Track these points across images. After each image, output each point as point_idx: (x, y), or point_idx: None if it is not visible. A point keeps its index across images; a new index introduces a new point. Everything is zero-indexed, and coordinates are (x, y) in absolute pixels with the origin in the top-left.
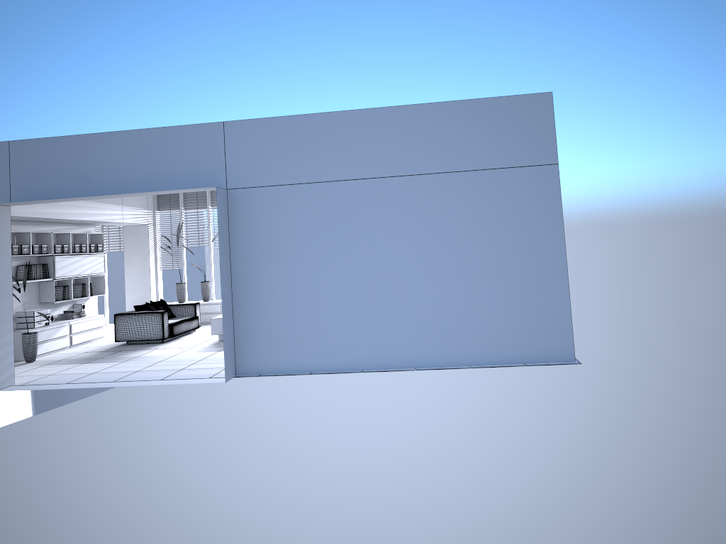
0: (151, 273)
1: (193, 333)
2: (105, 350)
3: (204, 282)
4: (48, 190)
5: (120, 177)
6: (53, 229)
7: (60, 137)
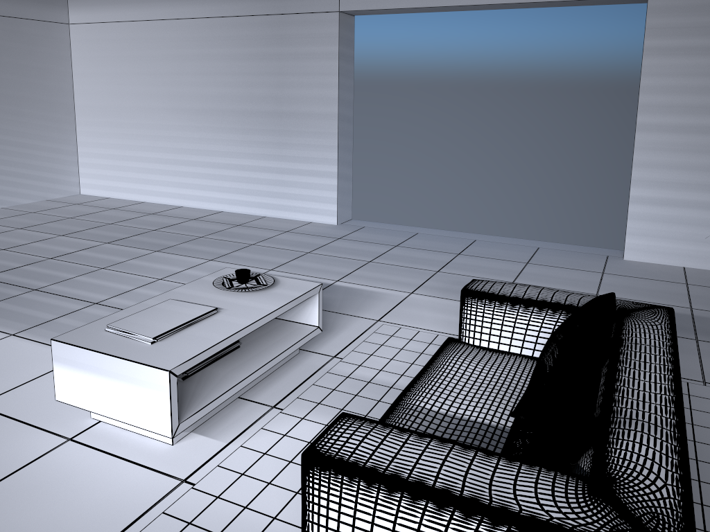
0: None
1: None
2: None
3: None
4: None
5: None
6: None
7: None
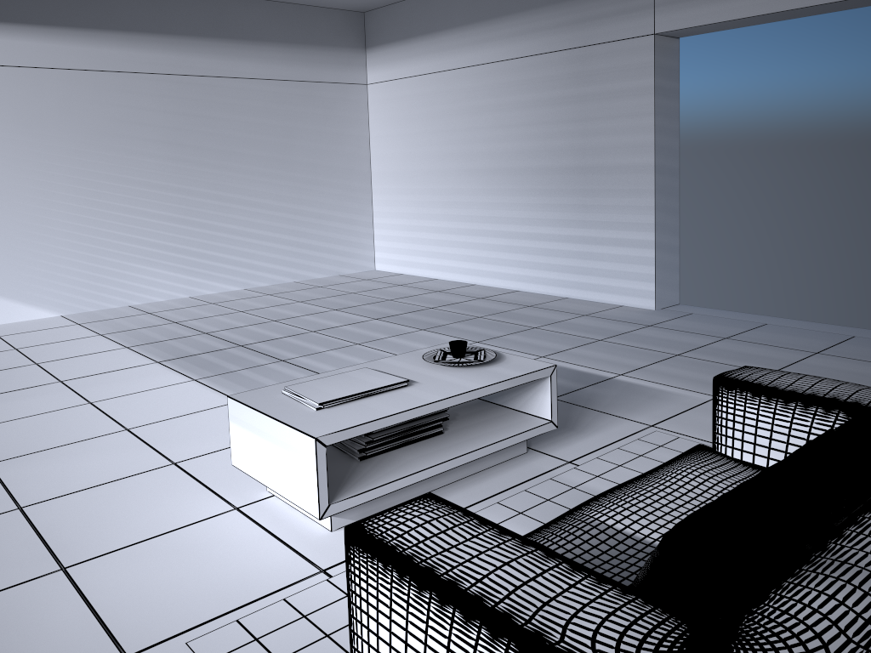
0: None
1: None
2: None
3: None
4: None
5: None
6: None
7: None
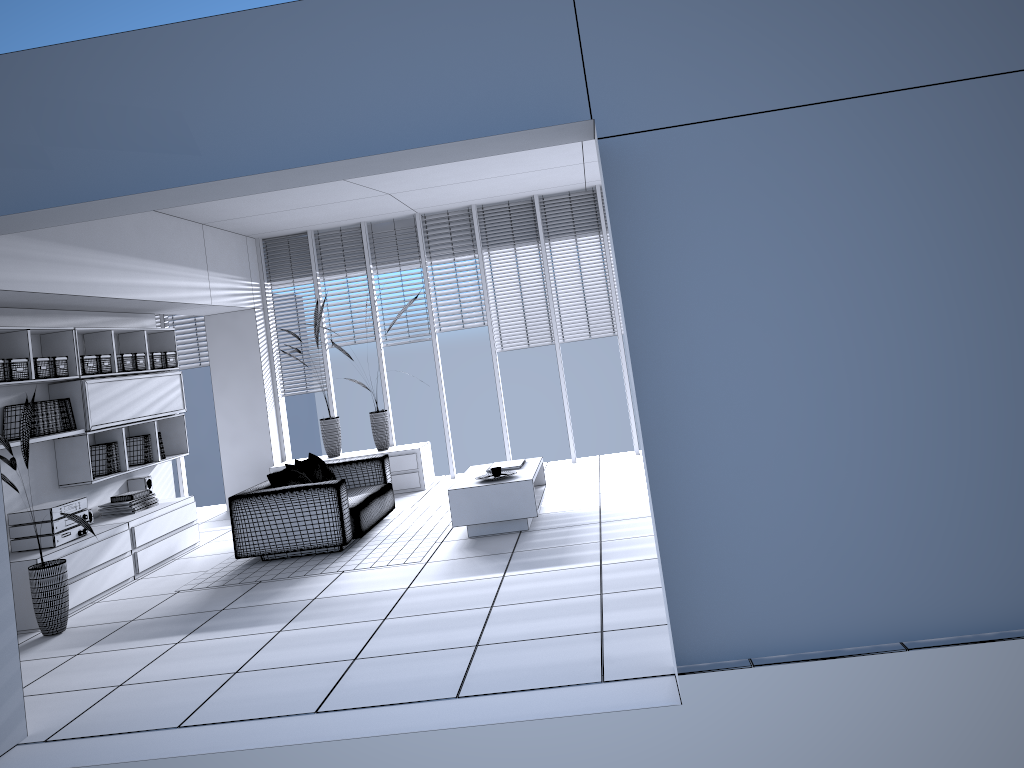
0: (267, 404)
1: (387, 521)
2: (221, 584)
3: (377, 412)
4: (80, 188)
5: (283, 132)
6: (74, 323)
7: (103, 37)
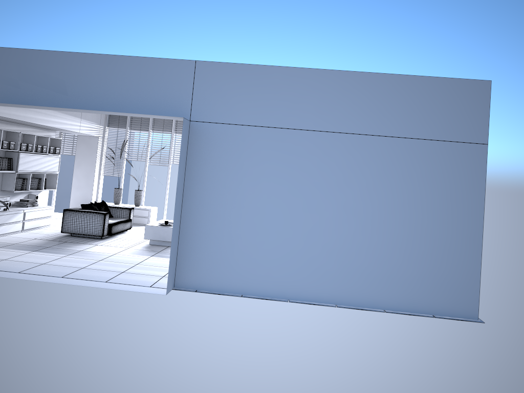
0: (95, 177)
1: (125, 233)
2: (52, 240)
3: (138, 190)
4: (27, 97)
5: (95, 95)
6: (21, 129)
7: (45, 50)
